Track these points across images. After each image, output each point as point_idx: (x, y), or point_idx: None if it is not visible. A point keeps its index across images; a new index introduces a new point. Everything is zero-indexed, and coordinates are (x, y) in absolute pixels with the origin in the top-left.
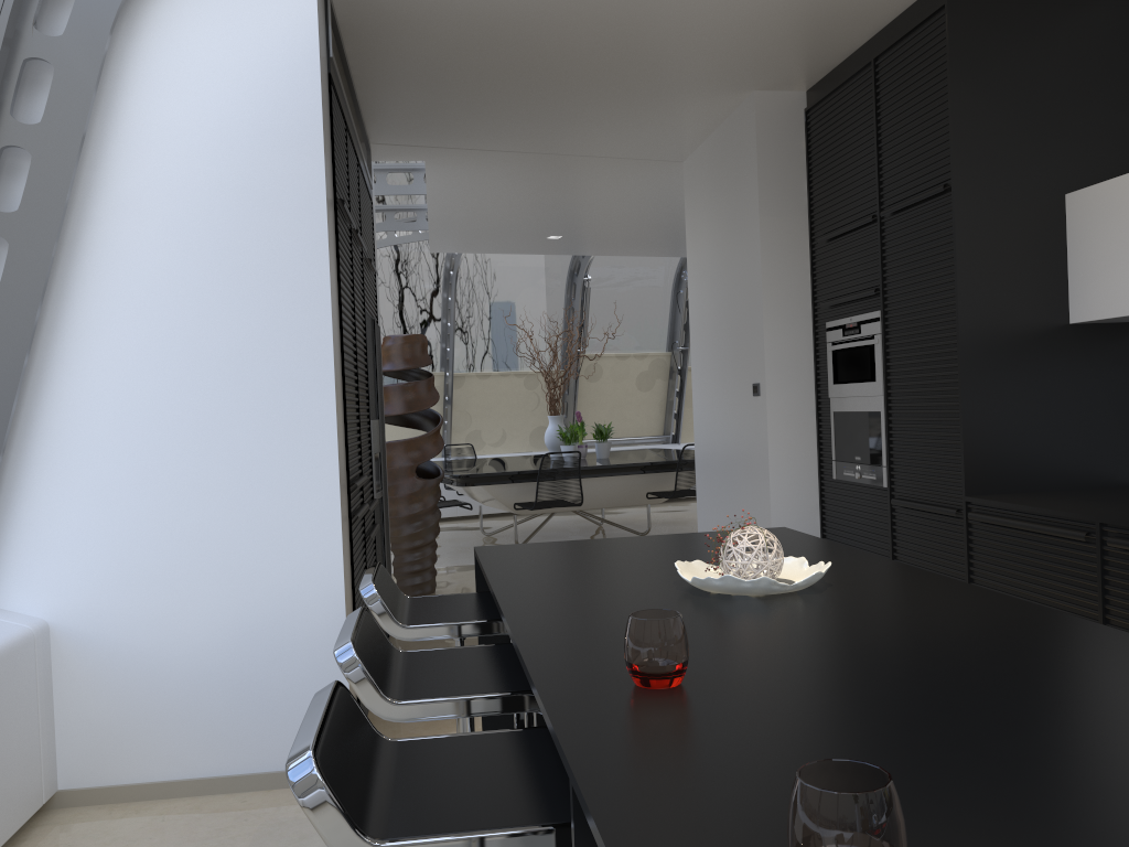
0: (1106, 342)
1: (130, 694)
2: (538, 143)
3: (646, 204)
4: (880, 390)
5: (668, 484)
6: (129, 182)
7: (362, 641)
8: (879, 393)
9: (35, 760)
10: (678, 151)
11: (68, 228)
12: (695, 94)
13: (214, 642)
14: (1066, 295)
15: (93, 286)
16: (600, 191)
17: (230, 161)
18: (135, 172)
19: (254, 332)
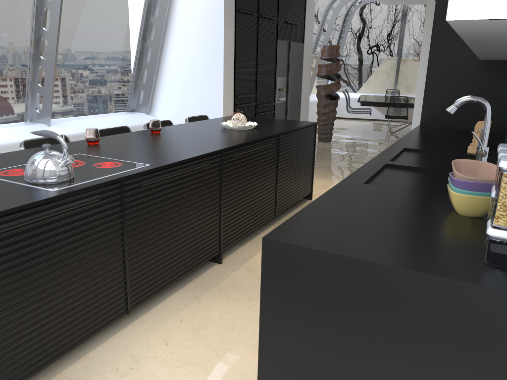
0: (497, 68)
1: None
2: None
3: None
4: None
5: None
6: (181, 8)
7: None
8: None
9: None
10: None
11: (169, 21)
12: None
13: None
14: None
15: (173, 37)
16: None
17: (202, 1)
18: (182, 5)
19: (206, 51)
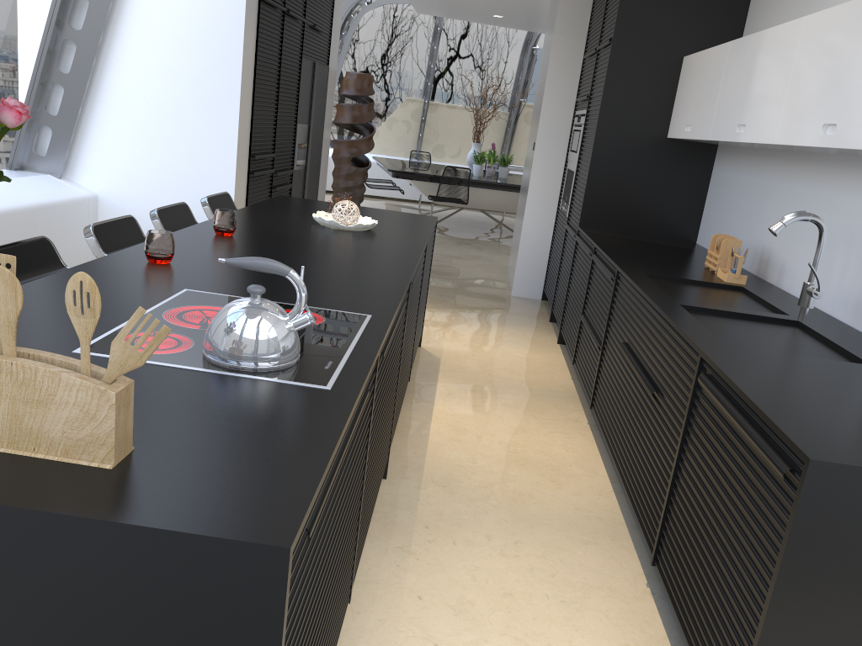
0: (688, 153)
1: None
2: None
3: (548, 4)
4: (576, 159)
5: None
6: None
7: (167, 211)
8: (576, 160)
9: (85, 255)
10: None
11: None
12: None
13: None
14: (669, 120)
15: (128, 29)
16: None
17: None
18: None
19: (203, 67)
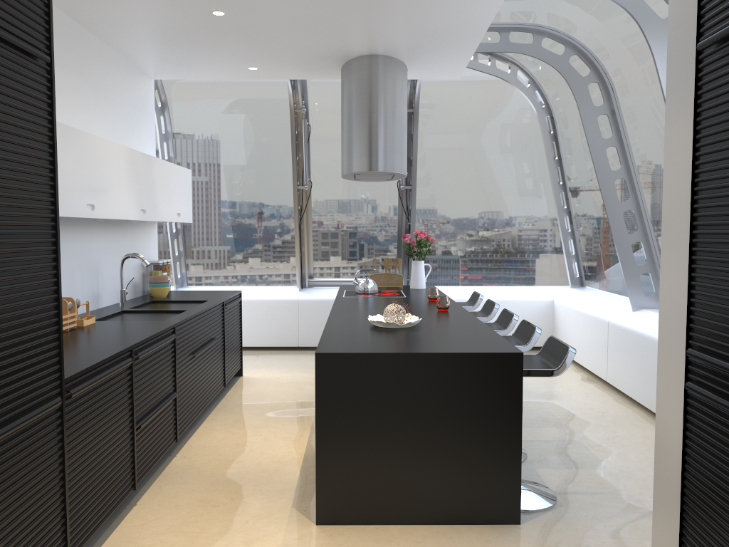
0: None
1: None
2: None
3: None
4: None
5: None
6: None
7: (524, 324)
8: None
9: None
10: None
11: None
12: None
13: None
14: None
15: None
16: None
17: None
18: None
19: None
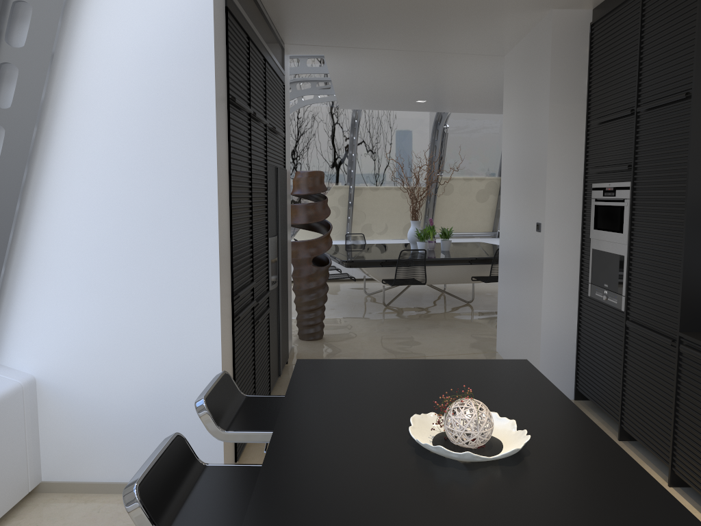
0: None
1: (85, 426)
2: (399, 44)
3: (481, 82)
4: (625, 241)
5: (487, 271)
6: (84, 87)
7: (153, 476)
8: (624, 242)
9: (22, 466)
10: (500, 49)
11: (45, 119)
12: (508, 11)
13: (137, 398)
14: None
15: (61, 158)
16: (447, 74)
17: (151, 73)
18: (88, 80)
19: (165, 193)
